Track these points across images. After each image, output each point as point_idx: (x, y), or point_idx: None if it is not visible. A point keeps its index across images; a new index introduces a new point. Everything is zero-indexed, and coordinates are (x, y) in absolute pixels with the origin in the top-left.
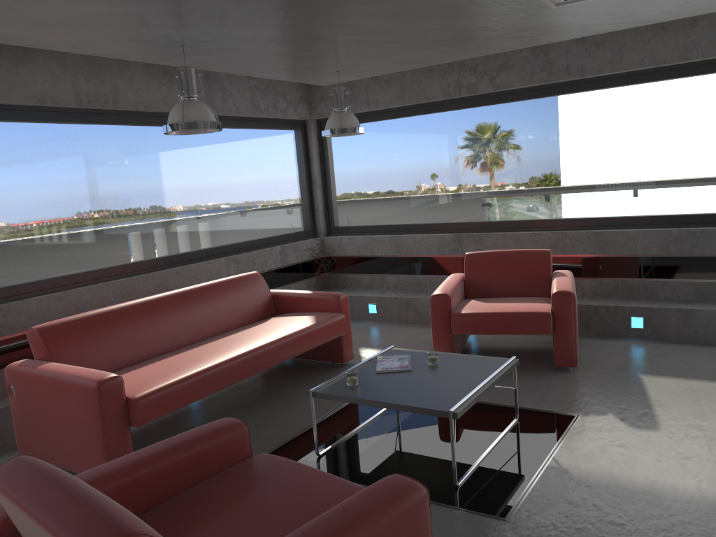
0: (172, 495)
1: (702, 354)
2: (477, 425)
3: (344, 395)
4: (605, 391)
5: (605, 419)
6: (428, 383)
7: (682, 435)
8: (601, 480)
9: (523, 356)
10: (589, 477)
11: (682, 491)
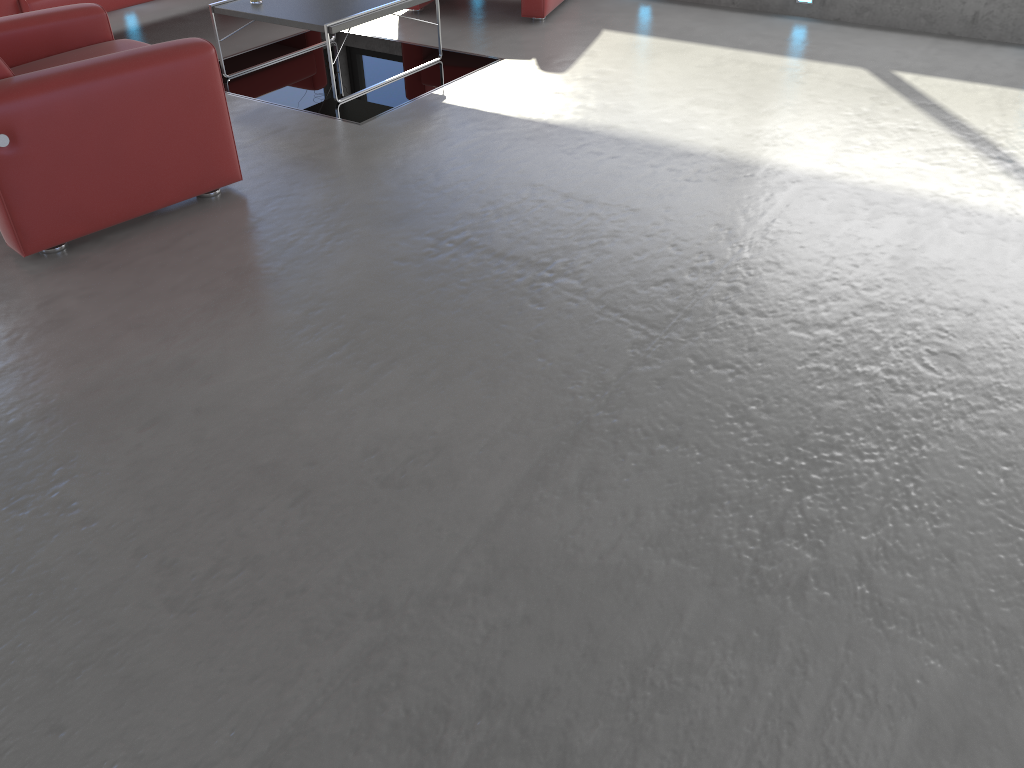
0: (34, 59)
1: (691, 16)
2: (398, 62)
3: (240, 11)
4: (551, 42)
5: (523, 64)
6: (329, 6)
7: (579, 78)
8: (469, 104)
9: (504, 7)
10: (460, 102)
11: (528, 113)
